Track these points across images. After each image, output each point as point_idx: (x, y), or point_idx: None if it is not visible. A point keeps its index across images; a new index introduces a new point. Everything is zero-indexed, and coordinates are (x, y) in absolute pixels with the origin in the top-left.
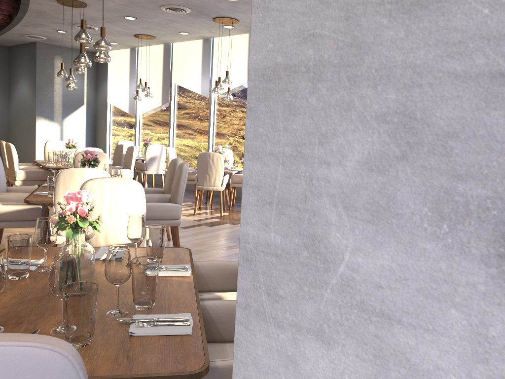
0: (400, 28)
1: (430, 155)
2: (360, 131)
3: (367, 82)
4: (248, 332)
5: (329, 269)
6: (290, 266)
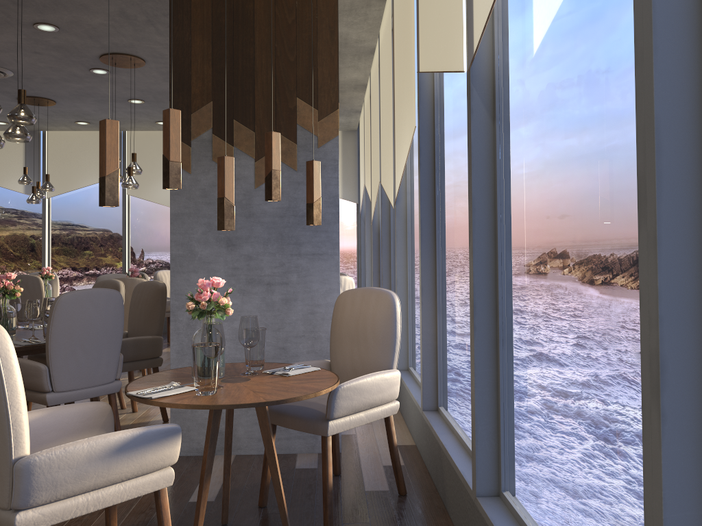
0: (206, 207)
1: (214, 230)
2: (200, 226)
3: (201, 217)
4: (174, 277)
5: (195, 256)
6: (185, 258)
